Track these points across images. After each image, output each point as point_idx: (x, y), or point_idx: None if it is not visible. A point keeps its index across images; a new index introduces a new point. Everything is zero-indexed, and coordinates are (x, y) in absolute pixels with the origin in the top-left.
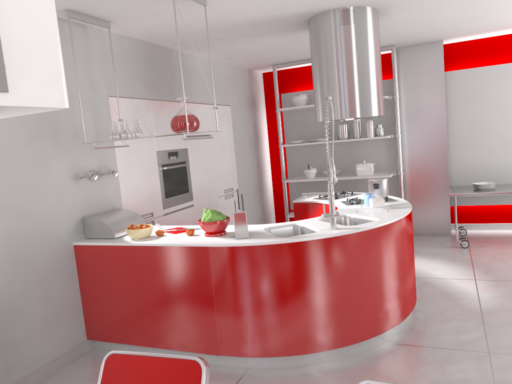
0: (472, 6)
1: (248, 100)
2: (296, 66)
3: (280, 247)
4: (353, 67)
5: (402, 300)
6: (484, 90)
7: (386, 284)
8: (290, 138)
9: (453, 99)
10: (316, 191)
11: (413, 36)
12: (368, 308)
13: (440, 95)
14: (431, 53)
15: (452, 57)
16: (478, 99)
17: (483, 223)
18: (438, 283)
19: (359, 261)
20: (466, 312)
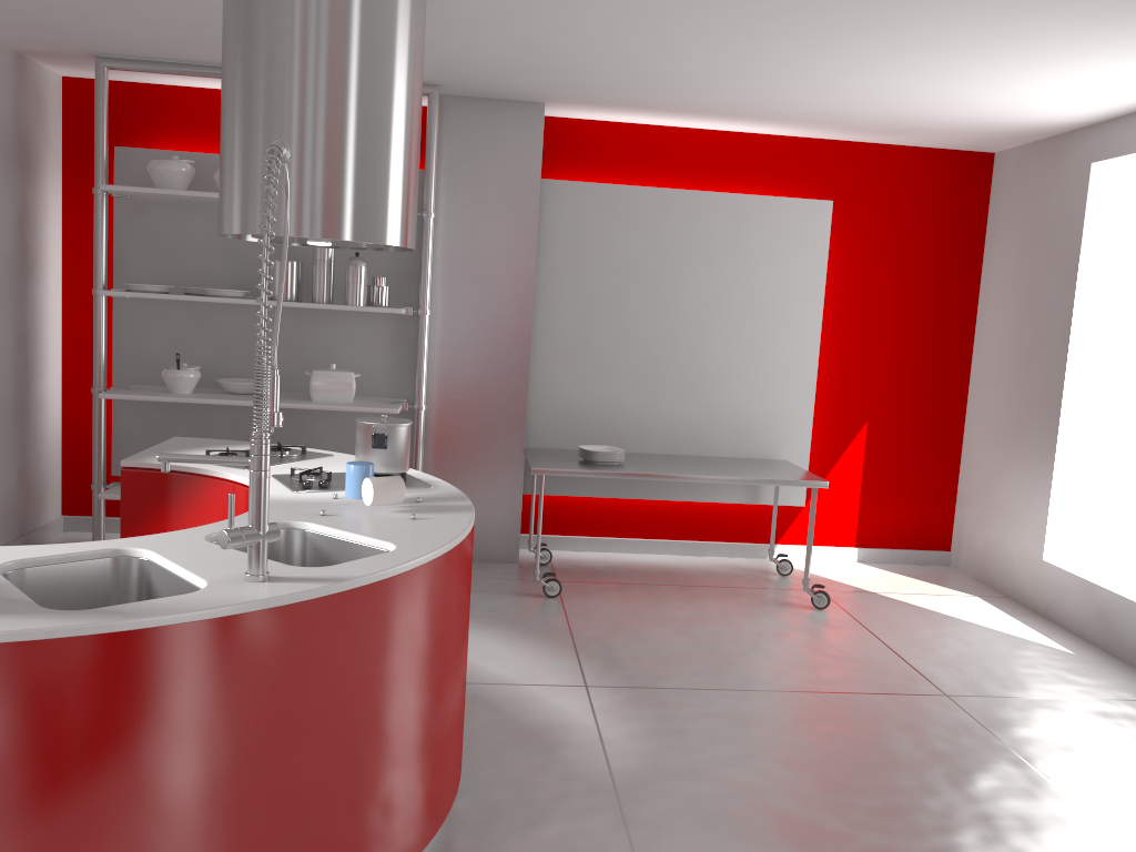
0: (639, 27)
1: (5, 143)
2: (168, 81)
3: (52, 651)
4: (349, 95)
5: (436, 781)
6: (619, 238)
7: (401, 745)
8: (130, 275)
9: (554, 246)
10: (193, 430)
11: (487, 74)
12: (345, 827)
13: (526, 231)
14: (517, 127)
15: (557, 150)
16: (605, 256)
17: (585, 537)
18: (505, 700)
19: (331, 684)
20: (580, 788)
